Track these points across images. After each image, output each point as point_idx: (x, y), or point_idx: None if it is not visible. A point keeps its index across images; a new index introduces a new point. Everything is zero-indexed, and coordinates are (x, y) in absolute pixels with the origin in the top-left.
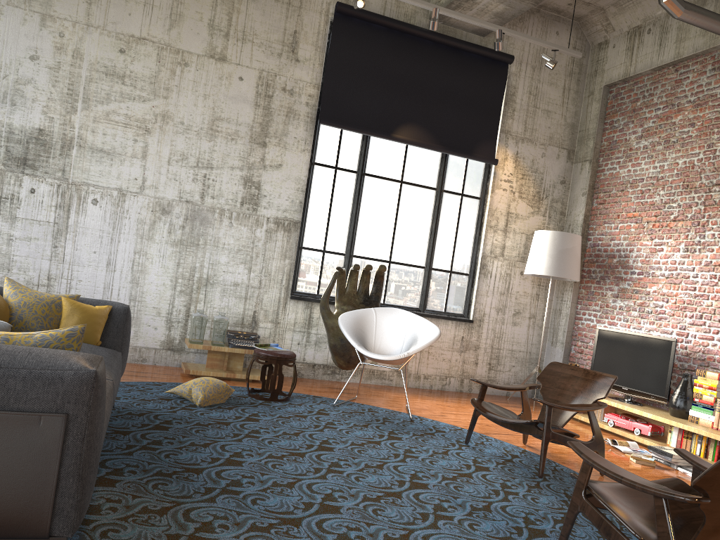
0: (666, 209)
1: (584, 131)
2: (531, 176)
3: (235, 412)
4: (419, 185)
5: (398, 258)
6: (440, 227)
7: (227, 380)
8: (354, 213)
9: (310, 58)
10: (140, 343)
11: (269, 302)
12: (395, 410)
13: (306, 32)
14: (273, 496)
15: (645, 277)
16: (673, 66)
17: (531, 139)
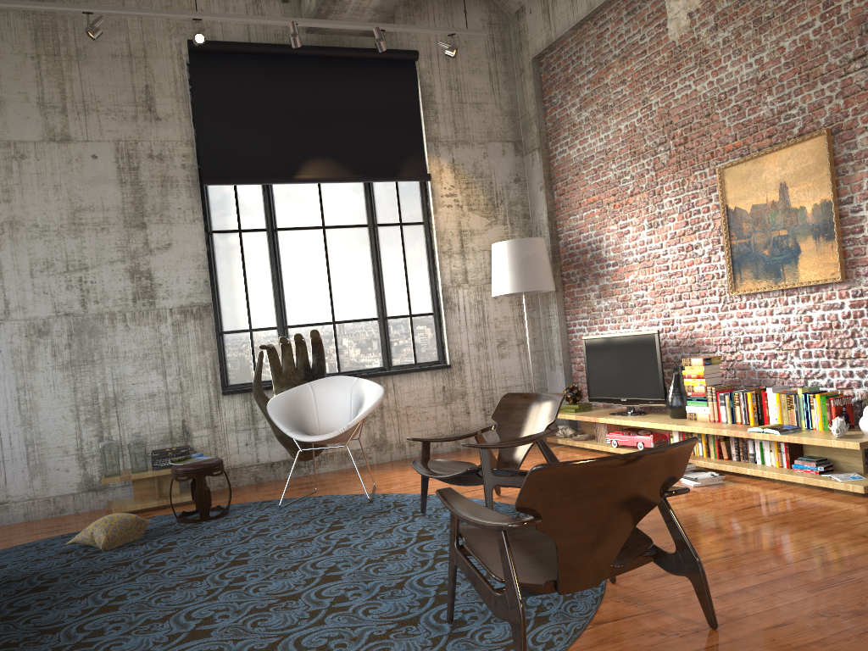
0: (622, 185)
1: (525, 115)
2: (477, 182)
3: (148, 546)
4: (346, 226)
5: (343, 316)
6: (384, 268)
7: (161, 509)
8: (276, 277)
9: (173, 113)
10: (53, 492)
11: (198, 406)
12: (358, 493)
13: (160, 84)
14: (136, 636)
15: (620, 267)
16: (591, 20)
17: (465, 140)
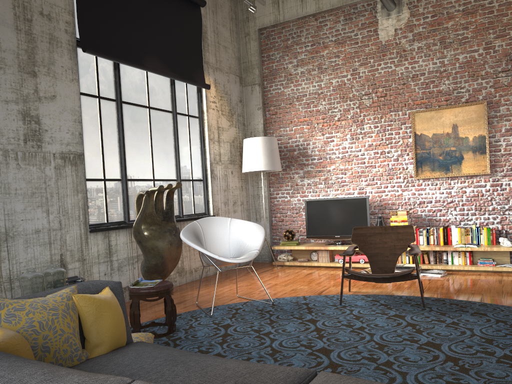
0: (330, 114)
1: (247, 62)
2: (225, 97)
3: None
4: (161, 110)
5: (158, 175)
6: (180, 144)
7: None
8: (122, 139)
9: None
10: None
11: (72, 241)
12: (240, 301)
13: None
14: None
15: (324, 160)
16: (313, 16)
17: (220, 69)
